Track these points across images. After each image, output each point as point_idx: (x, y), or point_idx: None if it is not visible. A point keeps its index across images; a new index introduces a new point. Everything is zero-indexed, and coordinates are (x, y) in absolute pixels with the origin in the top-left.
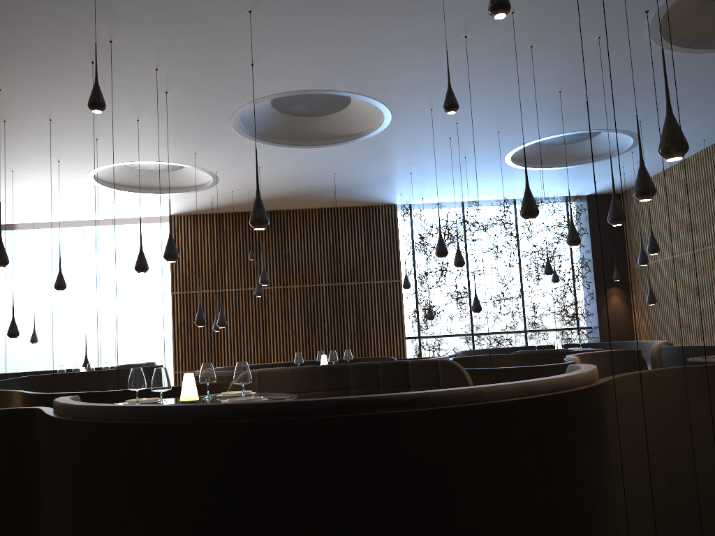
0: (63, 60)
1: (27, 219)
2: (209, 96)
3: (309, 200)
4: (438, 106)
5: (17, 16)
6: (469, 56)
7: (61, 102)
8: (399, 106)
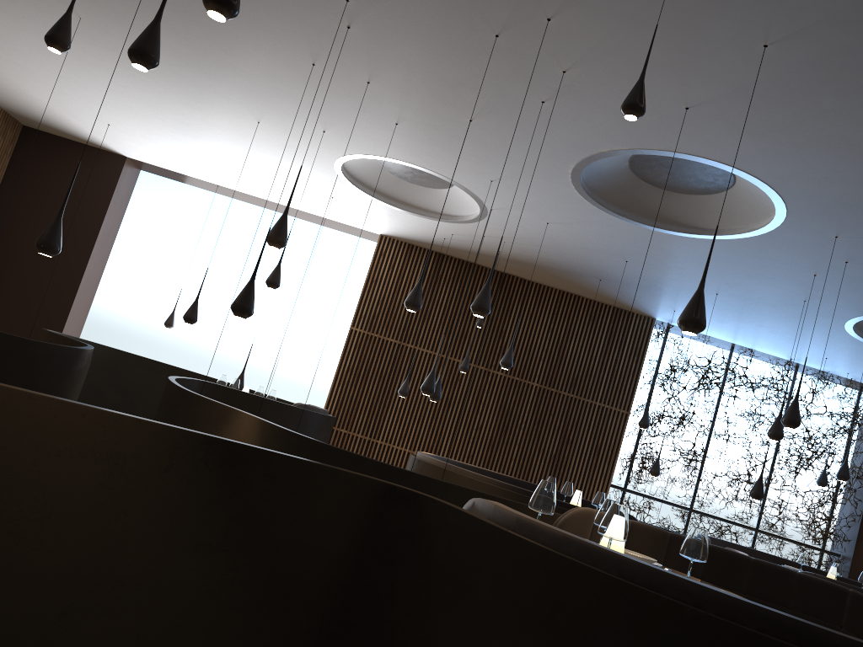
0: (465, 20)
1: (216, 179)
2: (588, 125)
3: (560, 278)
4: (849, 236)
5: None
6: None
7: (403, 68)
8: (801, 218)
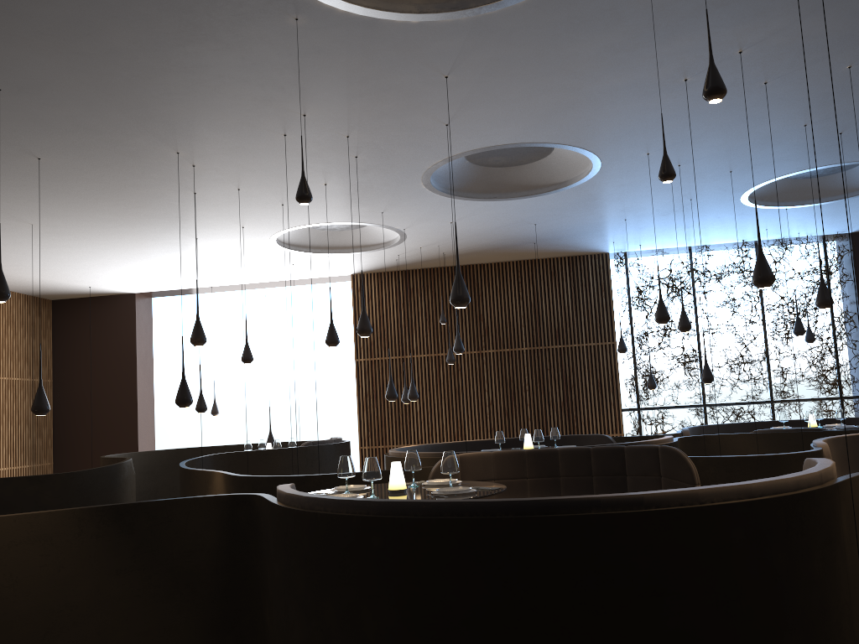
0: (257, 135)
1: (206, 283)
2: (400, 157)
3: (506, 253)
4: (655, 150)
5: (218, 101)
6: (691, 98)
7: (250, 173)
8: (609, 153)
